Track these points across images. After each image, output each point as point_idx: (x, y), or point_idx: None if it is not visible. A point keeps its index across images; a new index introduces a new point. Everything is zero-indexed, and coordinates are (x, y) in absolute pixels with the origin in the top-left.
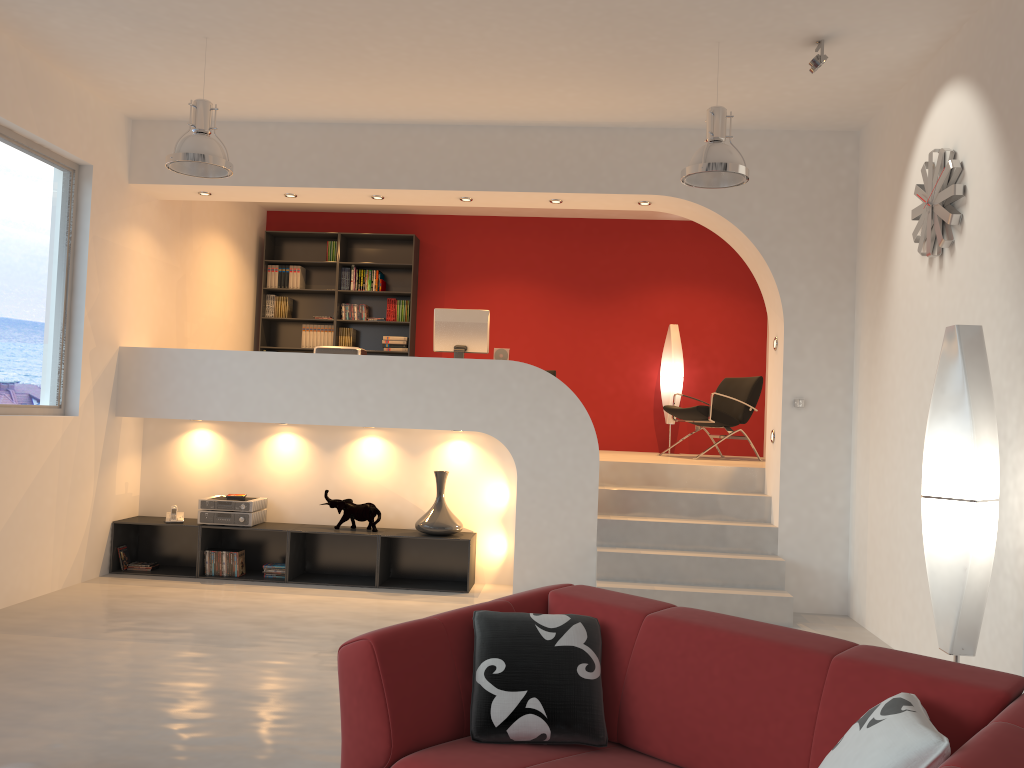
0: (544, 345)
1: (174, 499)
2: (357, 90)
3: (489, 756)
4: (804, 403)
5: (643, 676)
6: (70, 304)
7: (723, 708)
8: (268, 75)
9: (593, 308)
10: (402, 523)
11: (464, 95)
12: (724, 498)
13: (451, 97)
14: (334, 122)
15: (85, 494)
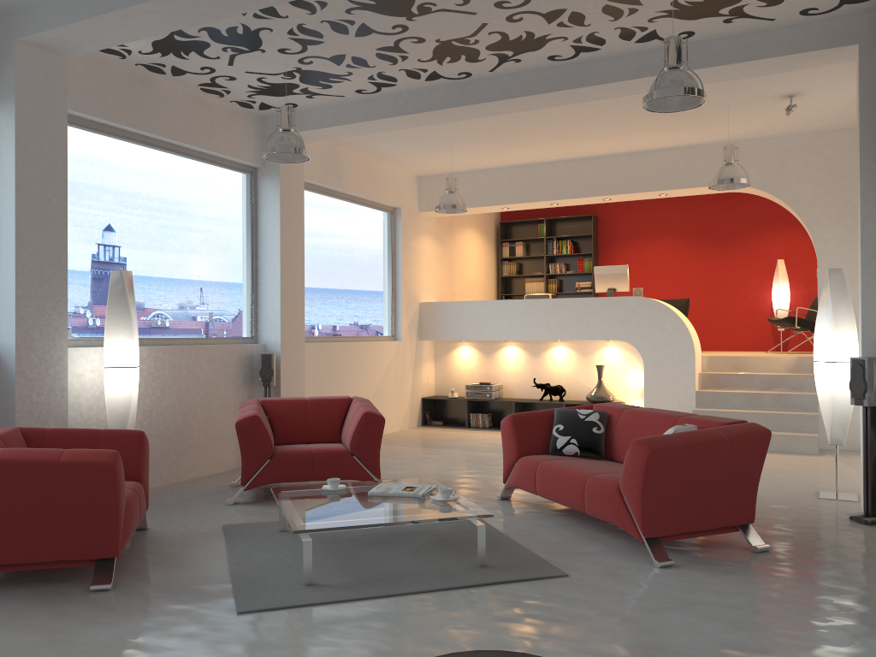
0: (686, 280)
1: (452, 386)
2: (533, 150)
3: (552, 457)
4: None
5: (619, 432)
6: (394, 282)
7: None
8: (484, 151)
9: (721, 252)
10: (580, 397)
11: (593, 144)
12: (784, 377)
13: (586, 146)
14: (525, 164)
15: (407, 382)
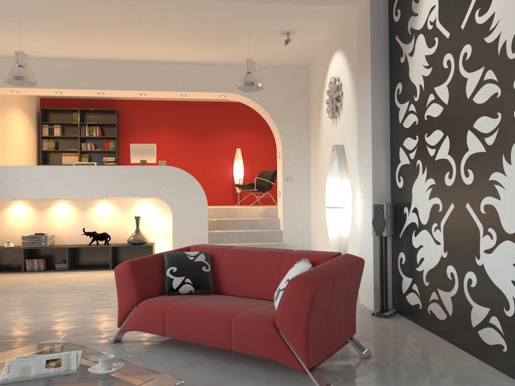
0: (180, 159)
1: (7, 237)
2: (91, 46)
3: (173, 297)
4: (291, 179)
5: (225, 269)
6: None
7: (252, 274)
8: (48, 38)
9: (202, 142)
10: (120, 241)
11: (141, 49)
12: (261, 220)
13: (135, 50)
14: (79, 59)
15: None
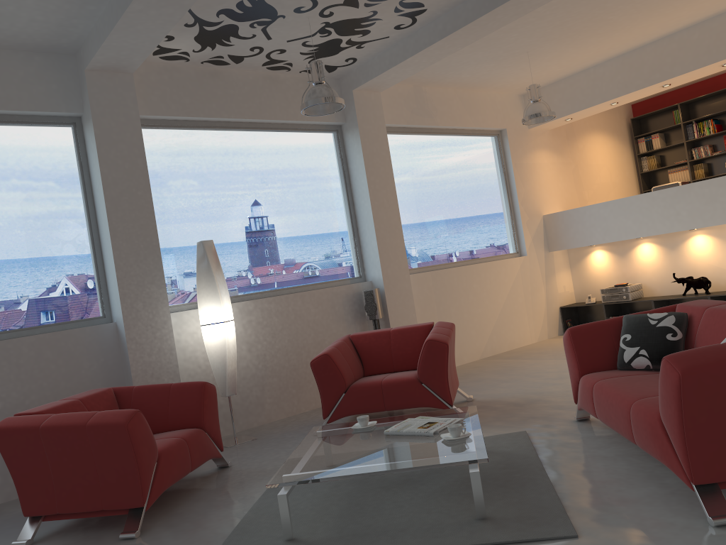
0: None
1: (591, 291)
2: (622, 35)
3: (617, 373)
4: None
5: (700, 337)
6: (511, 201)
7: None
8: (569, 51)
9: None
10: None
11: (690, 7)
12: None
13: (683, 12)
14: (625, 52)
15: (539, 294)
